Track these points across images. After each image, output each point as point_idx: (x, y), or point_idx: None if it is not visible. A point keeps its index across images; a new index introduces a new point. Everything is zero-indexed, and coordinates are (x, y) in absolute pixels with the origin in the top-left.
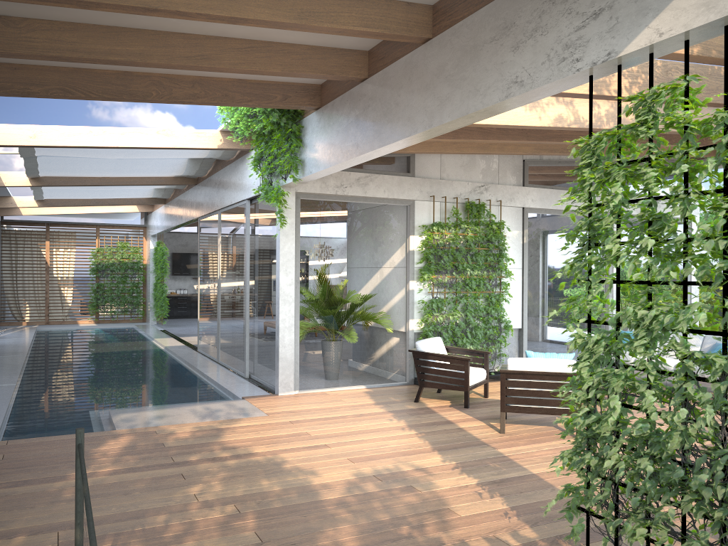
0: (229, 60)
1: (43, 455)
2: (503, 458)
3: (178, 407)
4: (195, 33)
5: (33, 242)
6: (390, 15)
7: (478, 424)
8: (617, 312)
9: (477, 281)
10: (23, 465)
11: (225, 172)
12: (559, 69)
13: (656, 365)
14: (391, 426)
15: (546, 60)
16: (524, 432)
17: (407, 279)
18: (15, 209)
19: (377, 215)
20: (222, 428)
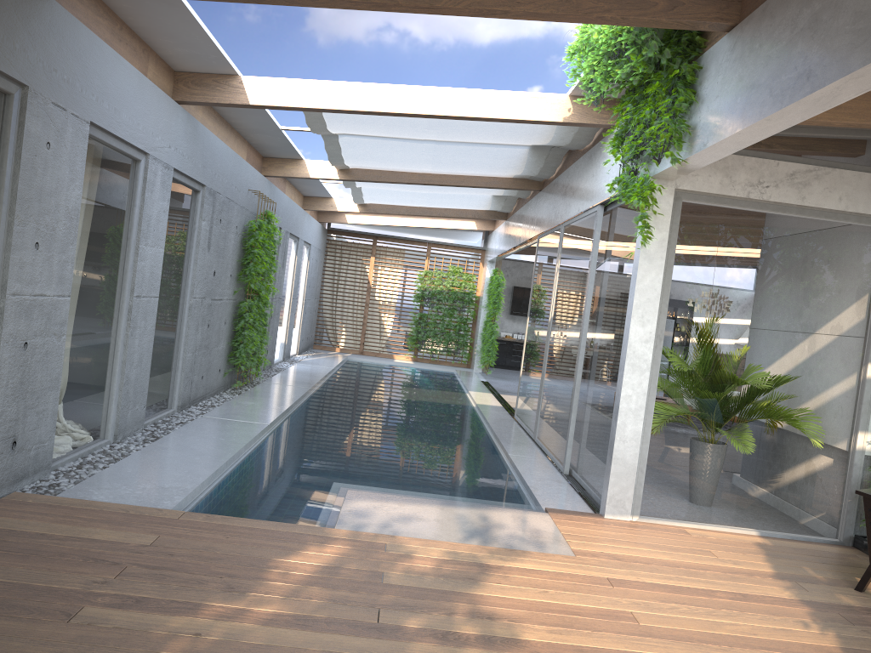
0: None
1: (204, 551)
2: None
3: (443, 505)
4: None
5: (358, 257)
6: None
7: None
8: None
9: None
10: (165, 564)
11: (576, 167)
12: None
13: None
14: (806, 644)
15: None
16: None
17: (863, 358)
18: (341, 215)
19: (819, 239)
20: (489, 565)
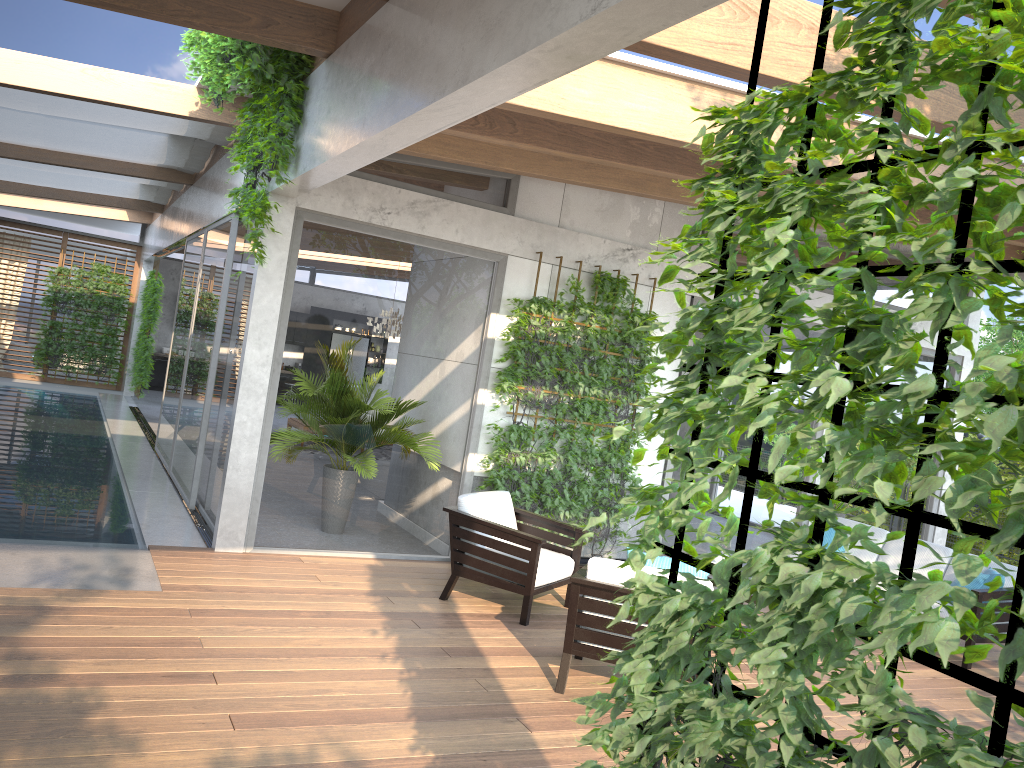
0: None
1: None
2: (532, 758)
3: (16, 549)
4: None
5: None
6: None
7: (526, 665)
8: (737, 551)
9: (594, 407)
10: None
11: (220, 166)
12: None
13: (807, 715)
14: (365, 648)
15: None
16: None
17: (475, 384)
18: None
19: (438, 269)
20: (51, 607)
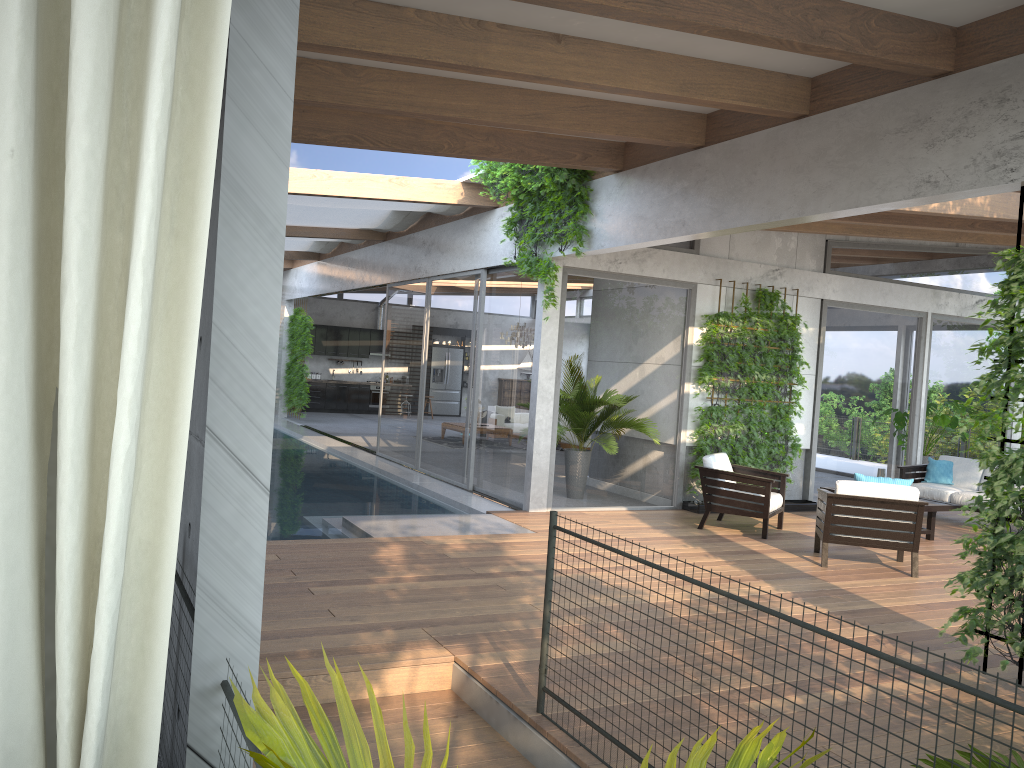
0: (564, 121)
1: (321, 558)
2: (842, 591)
3: (420, 517)
4: (531, 89)
5: None
6: (769, 88)
7: (790, 556)
8: None
9: (765, 388)
10: (311, 566)
11: (443, 230)
12: (988, 176)
13: None
14: (691, 553)
15: (970, 164)
16: (848, 567)
17: (681, 379)
18: None
19: (652, 299)
20: (496, 542)
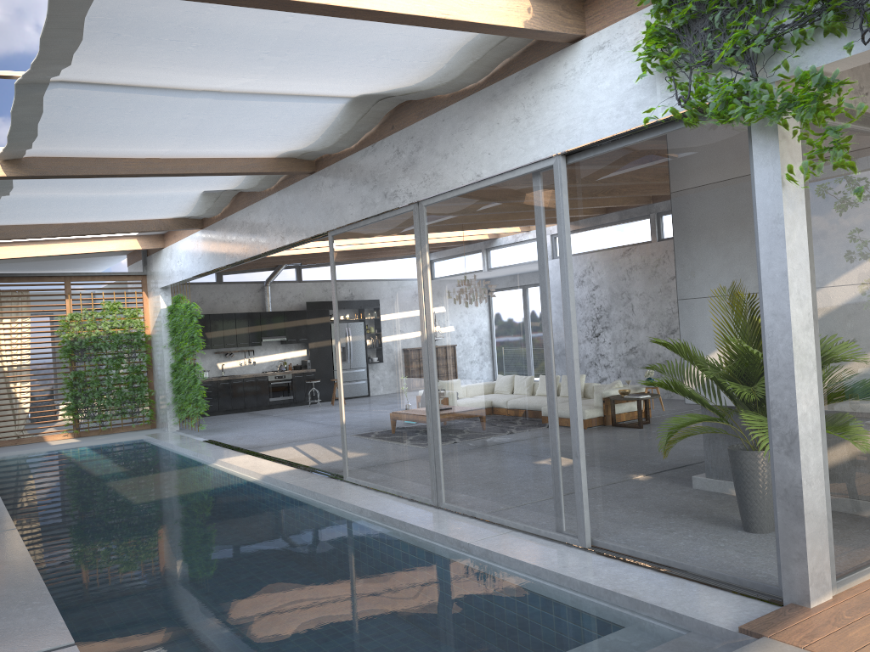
0: None
1: None
2: None
3: None
4: None
5: None
6: None
7: None
8: None
9: None
10: None
11: (440, 120)
12: None
13: None
14: None
15: None
16: None
17: None
18: None
19: None
20: None
